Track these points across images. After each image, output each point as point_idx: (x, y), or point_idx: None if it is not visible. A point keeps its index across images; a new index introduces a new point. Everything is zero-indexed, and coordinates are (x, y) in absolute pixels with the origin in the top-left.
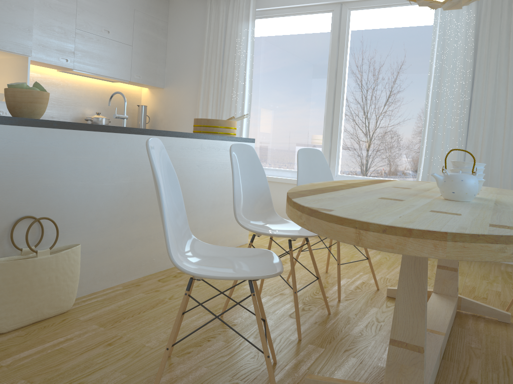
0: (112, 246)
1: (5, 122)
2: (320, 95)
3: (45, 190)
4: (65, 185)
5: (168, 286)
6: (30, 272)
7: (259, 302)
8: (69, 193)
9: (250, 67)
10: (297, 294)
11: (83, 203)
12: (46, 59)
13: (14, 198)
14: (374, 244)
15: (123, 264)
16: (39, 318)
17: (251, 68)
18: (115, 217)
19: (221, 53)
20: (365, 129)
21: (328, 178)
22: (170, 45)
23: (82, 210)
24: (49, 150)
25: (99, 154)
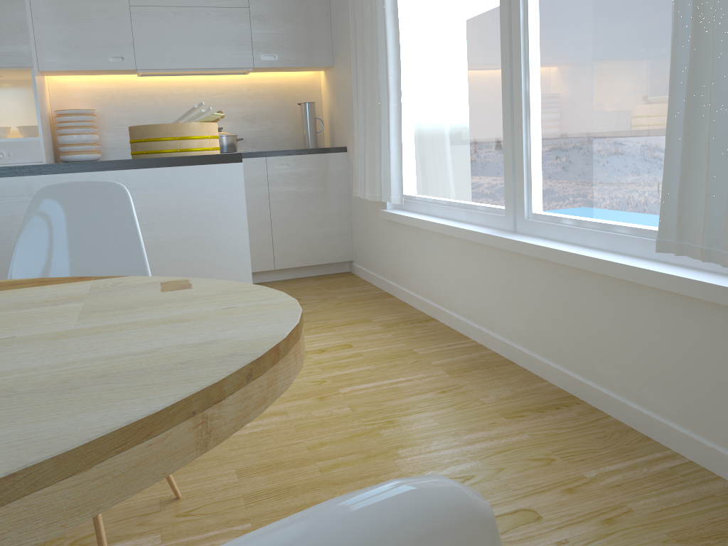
0: None
1: None
2: (494, 14)
3: None
4: None
5: None
6: None
7: None
8: None
9: None
10: None
11: None
12: (86, 64)
13: None
14: None
15: None
16: None
17: None
18: None
19: None
20: (573, 82)
21: (131, 258)
22: None
23: None
24: None
25: None
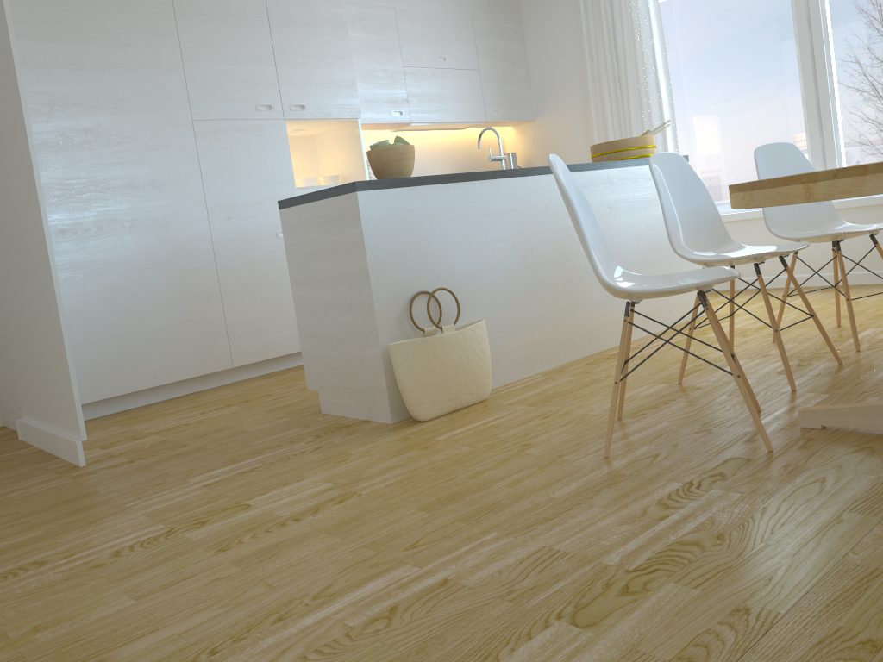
0: (520, 324)
1: (381, 186)
2: (787, 63)
3: (433, 260)
4: (453, 251)
5: (601, 368)
6: (440, 350)
7: (721, 332)
8: (459, 261)
9: (661, 51)
10: (790, 353)
11: (476, 272)
12: (377, 118)
13: (404, 272)
14: (827, 194)
15: (537, 348)
16: (458, 406)
17: (662, 52)
18: (516, 287)
19: (611, 43)
20: (880, 98)
21: None
22: (531, 54)
23: (476, 280)
24: (428, 211)
25: (482, 208)
